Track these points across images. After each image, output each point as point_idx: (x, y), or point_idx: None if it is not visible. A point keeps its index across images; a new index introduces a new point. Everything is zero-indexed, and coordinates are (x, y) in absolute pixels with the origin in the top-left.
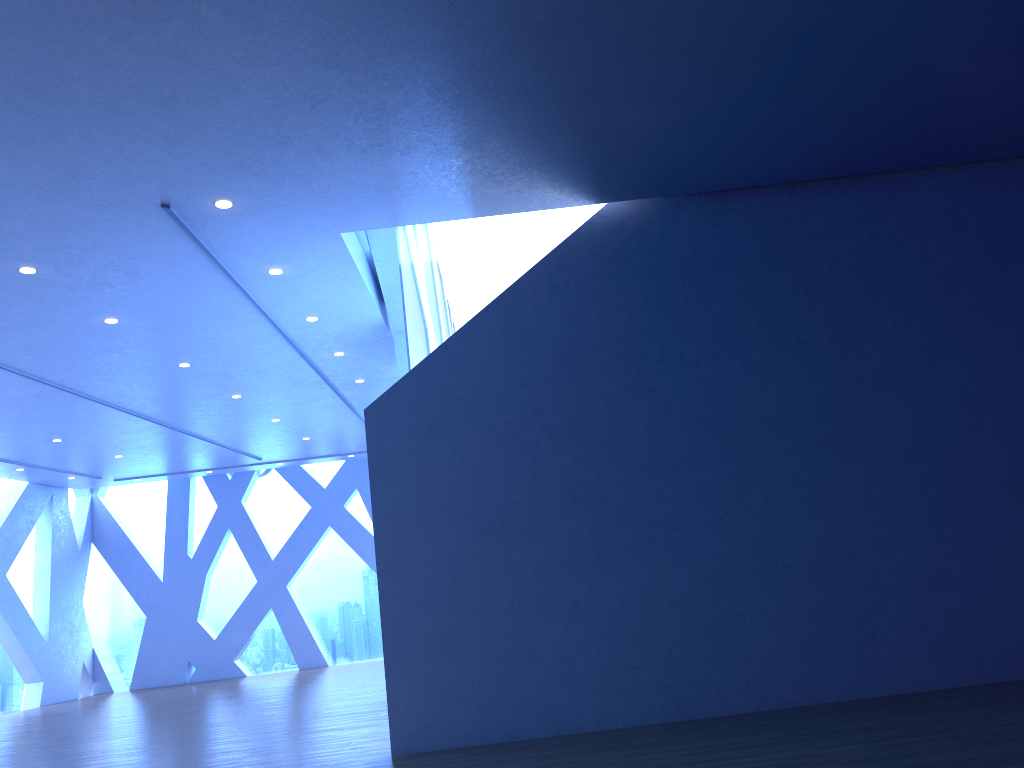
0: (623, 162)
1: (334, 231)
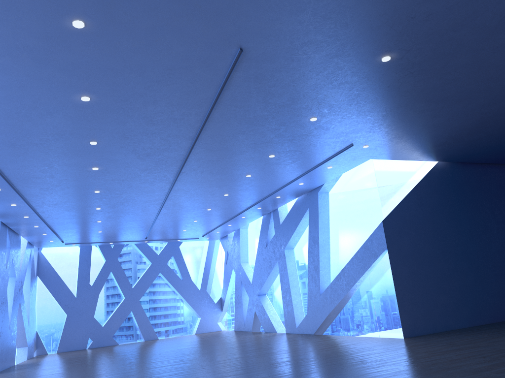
0: (463, 152)
1: (370, 158)
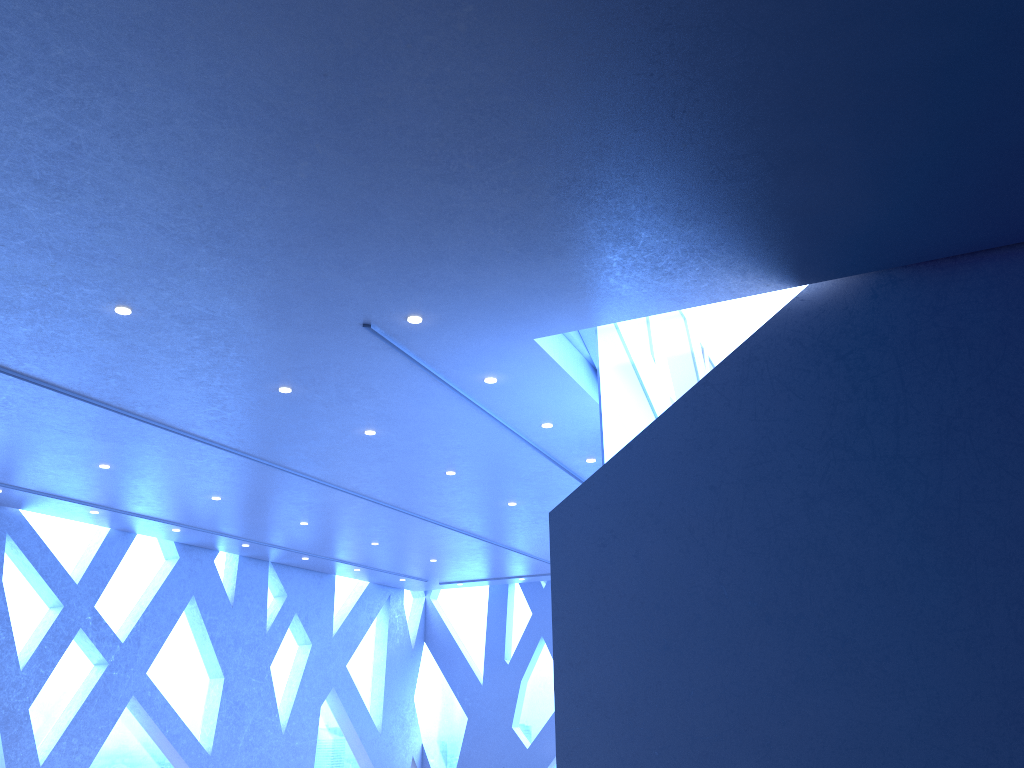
0: (800, 238)
1: (526, 337)
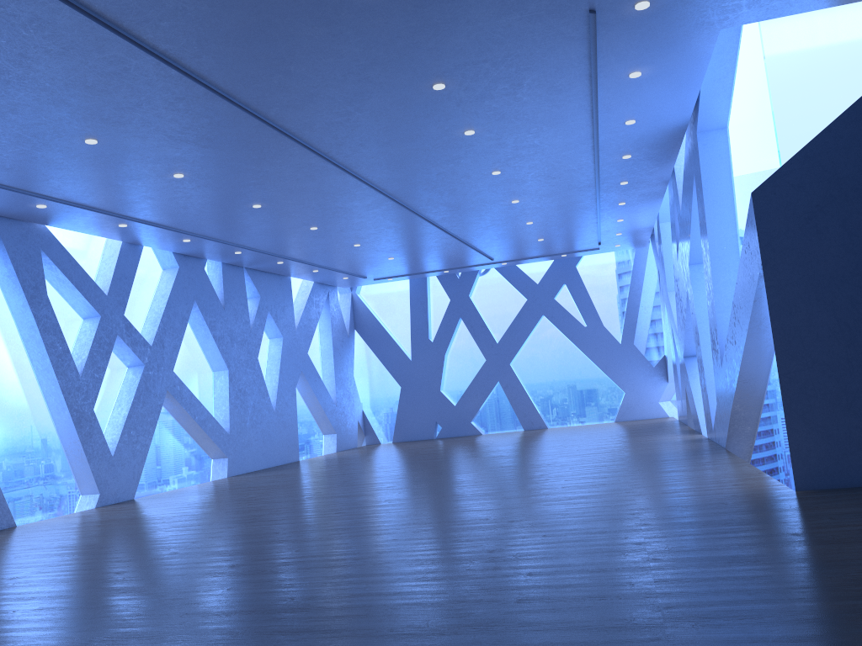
0: None
1: (716, 28)
